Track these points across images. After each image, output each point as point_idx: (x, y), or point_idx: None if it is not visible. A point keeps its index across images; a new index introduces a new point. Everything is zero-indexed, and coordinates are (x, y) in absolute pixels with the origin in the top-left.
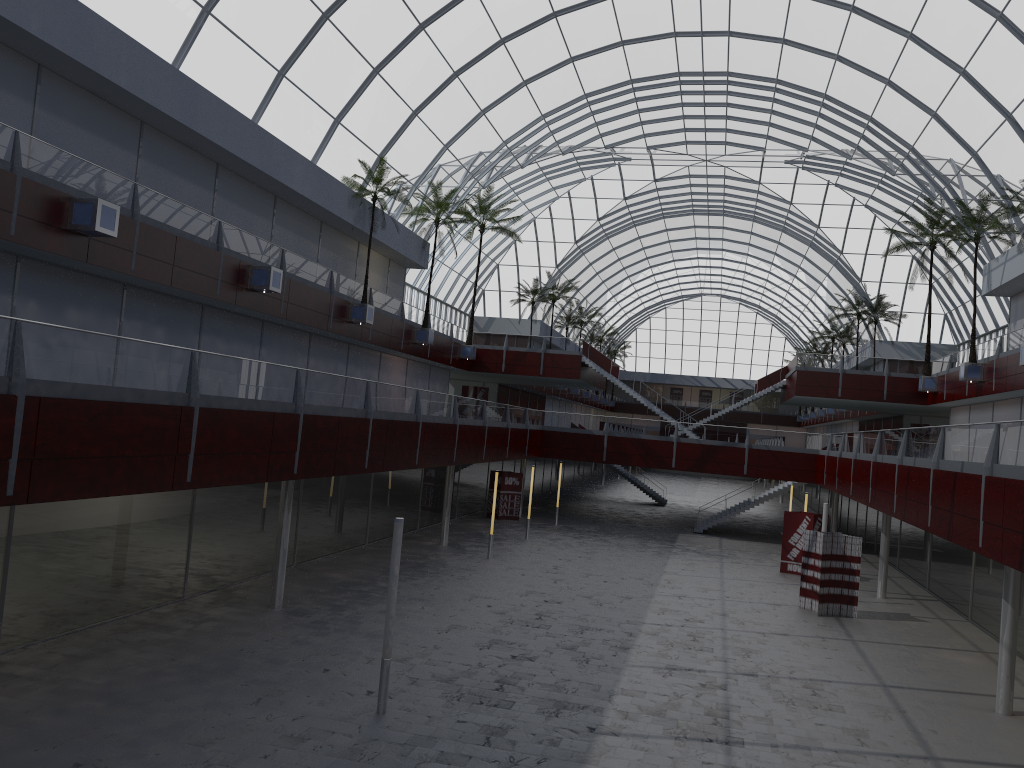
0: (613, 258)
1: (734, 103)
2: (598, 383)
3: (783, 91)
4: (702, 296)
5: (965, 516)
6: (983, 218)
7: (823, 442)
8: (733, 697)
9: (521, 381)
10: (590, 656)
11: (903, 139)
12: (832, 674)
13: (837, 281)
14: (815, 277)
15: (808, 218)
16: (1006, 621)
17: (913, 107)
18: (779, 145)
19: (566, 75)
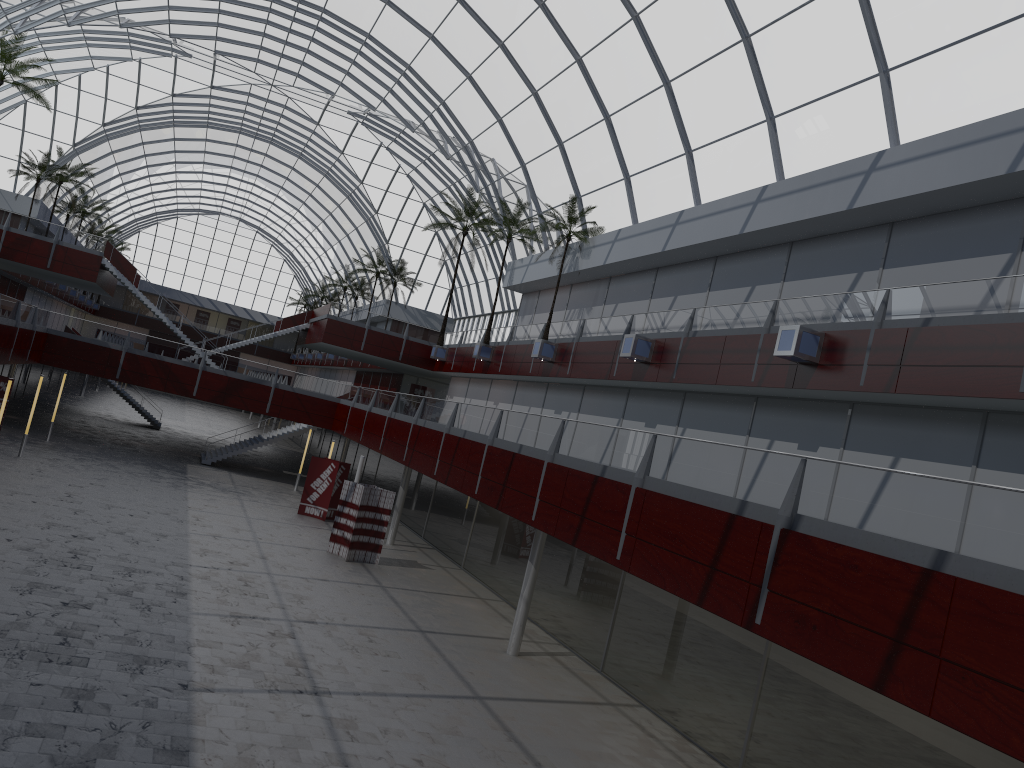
0: (139, 153)
1: (320, 40)
2: (110, 289)
3: (371, 47)
4: (220, 215)
5: (519, 492)
6: (517, 222)
7: (347, 392)
8: (304, 646)
9: (13, 268)
10: (150, 603)
11: (466, 131)
12: (378, 620)
13: (365, 237)
14: (344, 227)
15: (355, 172)
16: (529, 579)
17: (484, 107)
18: (350, 96)
19: None
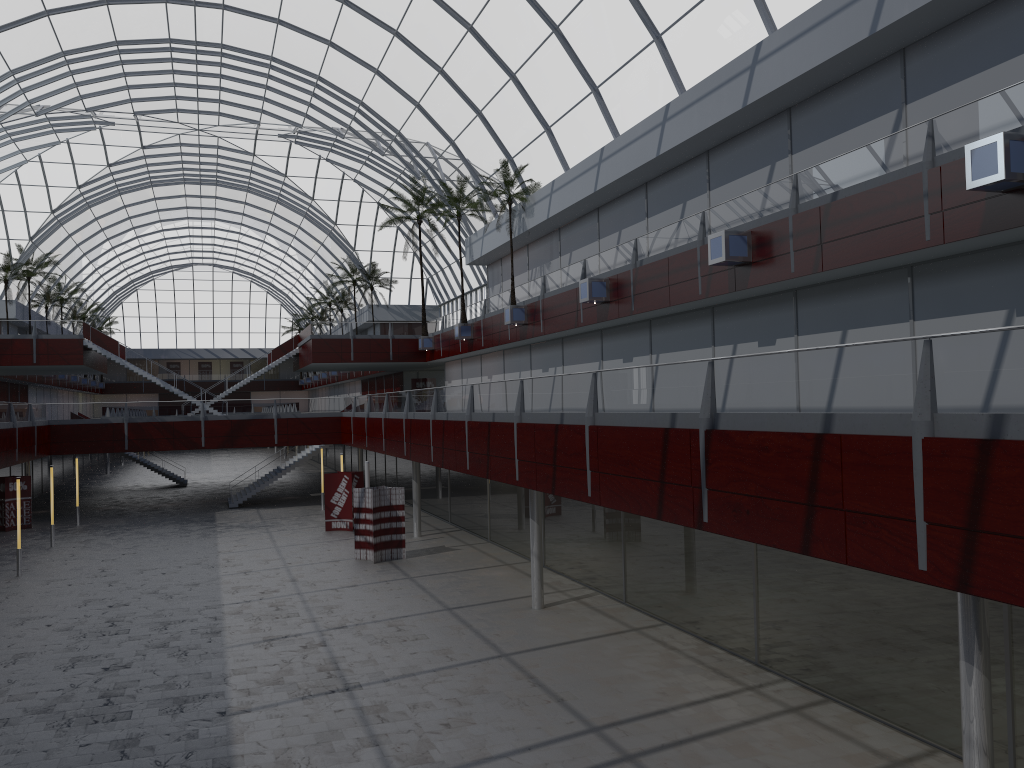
0: (96, 228)
1: (229, 75)
2: (101, 367)
3: (278, 69)
4: (194, 266)
5: (501, 457)
6: (462, 198)
7: (346, 405)
8: (335, 650)
9: (5, 372)
10: (186, 648)
11: (391, 124)
12: (406, 610)
13: (332, 250)
14: (310, 246)
15: (303, 190)
16: (534, 535)
17: (400, 96)
18: (274, 120)
19: (40, 29)
